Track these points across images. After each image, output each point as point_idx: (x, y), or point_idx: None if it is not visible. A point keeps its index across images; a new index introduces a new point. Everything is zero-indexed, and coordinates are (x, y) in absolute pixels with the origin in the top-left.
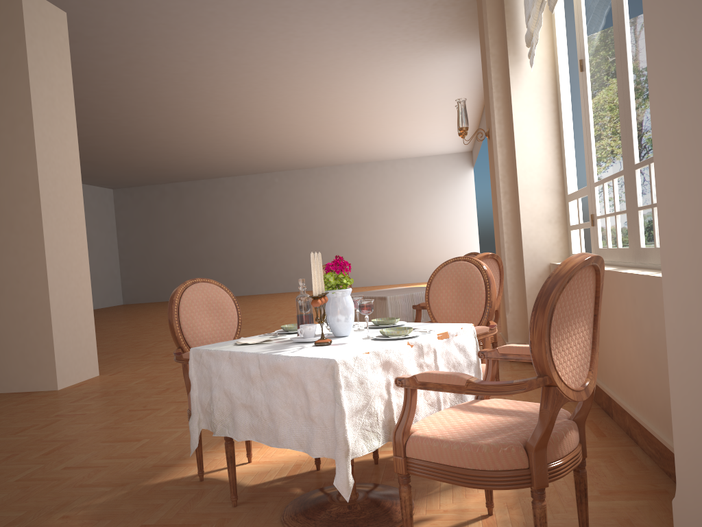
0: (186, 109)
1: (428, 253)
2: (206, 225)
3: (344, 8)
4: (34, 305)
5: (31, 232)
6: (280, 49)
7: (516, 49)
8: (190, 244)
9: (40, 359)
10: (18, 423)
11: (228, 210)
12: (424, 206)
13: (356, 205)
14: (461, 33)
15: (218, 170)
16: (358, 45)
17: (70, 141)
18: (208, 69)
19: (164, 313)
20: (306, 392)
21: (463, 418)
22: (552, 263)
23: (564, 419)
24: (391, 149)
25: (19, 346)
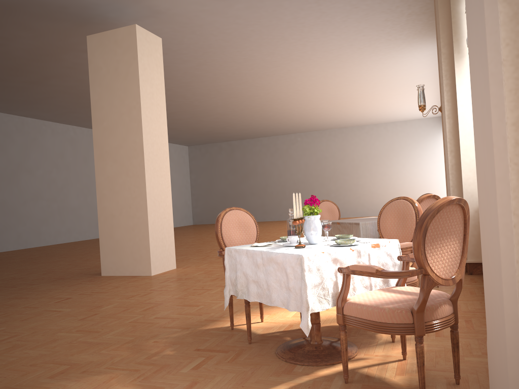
0: (235, 92)
1: (412, 193)
2: (248, 171)
3: (342, 21)
4: (139, 222)
5: (138, 177)
6: (299, 51)
7: (460, 49)
8: (238, 184)
9: (142, 255)
10: (129, 293)
11: (264, 160)
12: (409, 157)
13: (357, 157)
14: (431, 32)
15: (257, 132)
16: (354, 45)
17: (162, 119)
18: (250, 66)
19: None
20: (286, 273)
21: (381, 295)
22: None
23: (443, 298)
24: (383, 115)
25: (130, 247)
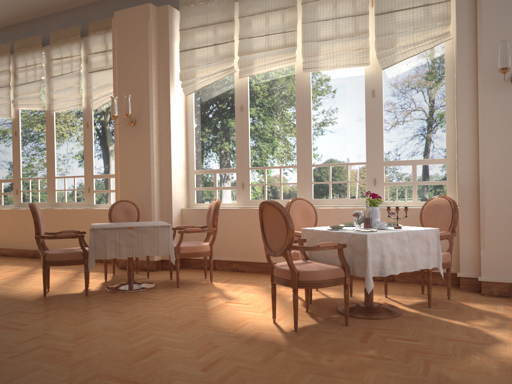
0: None
1: None
2: None
3: None
4: None
5: None
6: None
7: (173, 79)
8: None
9: None
10: None
11: None
12: None
13: None
14: None
15: None
16: None
17: None
18: None
19: None
20: (429, 243)
21: None
22: (188, 208)
23: None
24: None
25: None
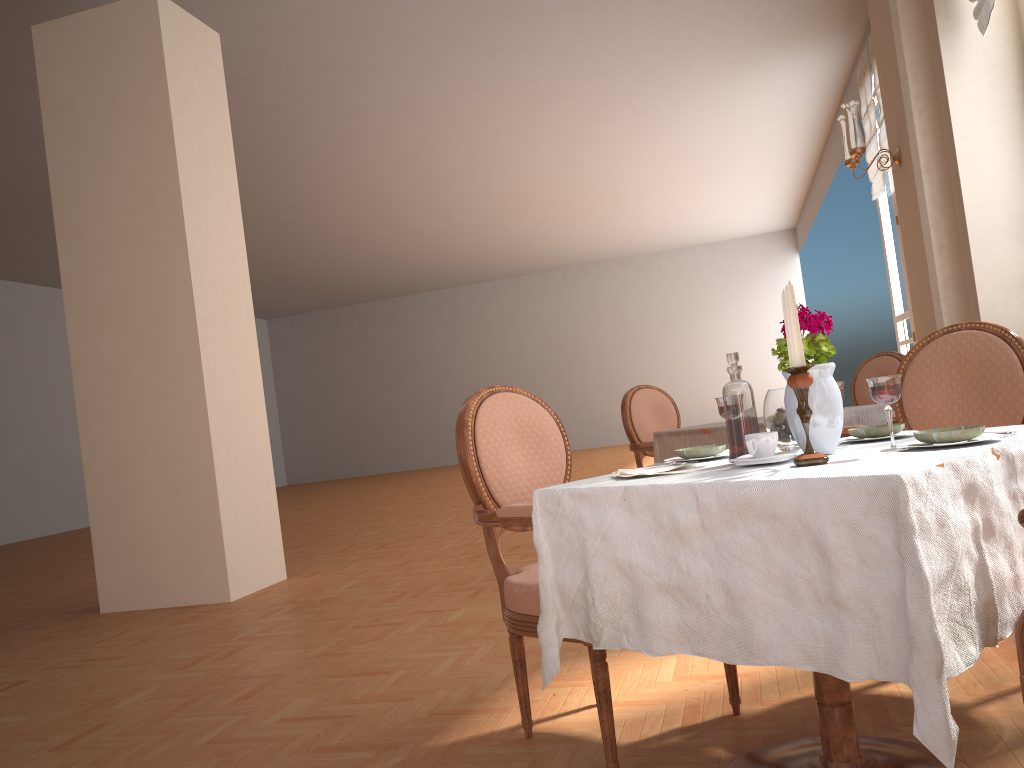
0: (376, 187)
1: None
2: (400, 363)
3: (624, 0)
4: (191, 472)
5: (184, 361)
6: (522, 78)
7: (950, 8)
8: (380, 393)
9: (203, 554)
10: (185, 652)
11: (432, 339)
12: (726, 315)
13: (622, 321)
14: (800, 29)
15: (416, 281)
16: (639, 62)
17: (232, 223)
18: (413, 119)
19: (351, 492)
20: (824, 549)
21: None
22: None
23: None
24: (673, 233)
25: (171, 536)
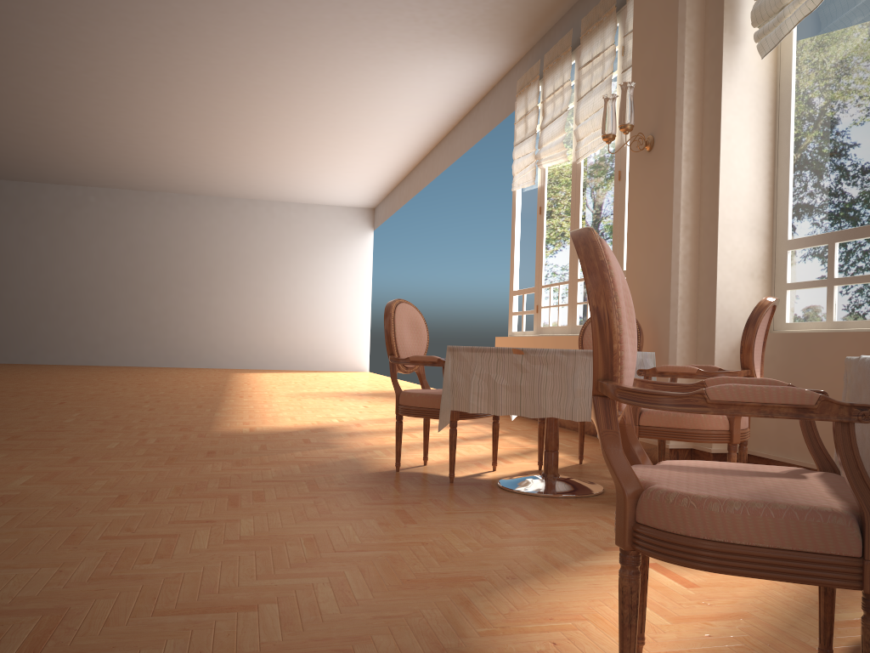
0: (13, 43)
1: (304, 332)
2: None
3: None
4: None
5: None
6: None
7: (734, 27)
8: None
9: None
10: None
11: (4, 230)
12: (305, 269)
13: (211, 254)
14: (488, 29)
15: (1, 166)
16: (349, 6)
17: None
18: None
19: None
20: None
21: None
22: None
23: None
24: (278, 185)
25: None
